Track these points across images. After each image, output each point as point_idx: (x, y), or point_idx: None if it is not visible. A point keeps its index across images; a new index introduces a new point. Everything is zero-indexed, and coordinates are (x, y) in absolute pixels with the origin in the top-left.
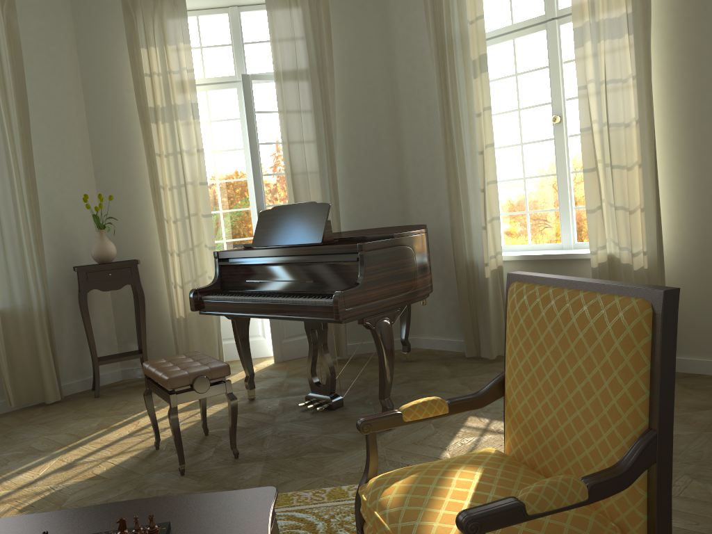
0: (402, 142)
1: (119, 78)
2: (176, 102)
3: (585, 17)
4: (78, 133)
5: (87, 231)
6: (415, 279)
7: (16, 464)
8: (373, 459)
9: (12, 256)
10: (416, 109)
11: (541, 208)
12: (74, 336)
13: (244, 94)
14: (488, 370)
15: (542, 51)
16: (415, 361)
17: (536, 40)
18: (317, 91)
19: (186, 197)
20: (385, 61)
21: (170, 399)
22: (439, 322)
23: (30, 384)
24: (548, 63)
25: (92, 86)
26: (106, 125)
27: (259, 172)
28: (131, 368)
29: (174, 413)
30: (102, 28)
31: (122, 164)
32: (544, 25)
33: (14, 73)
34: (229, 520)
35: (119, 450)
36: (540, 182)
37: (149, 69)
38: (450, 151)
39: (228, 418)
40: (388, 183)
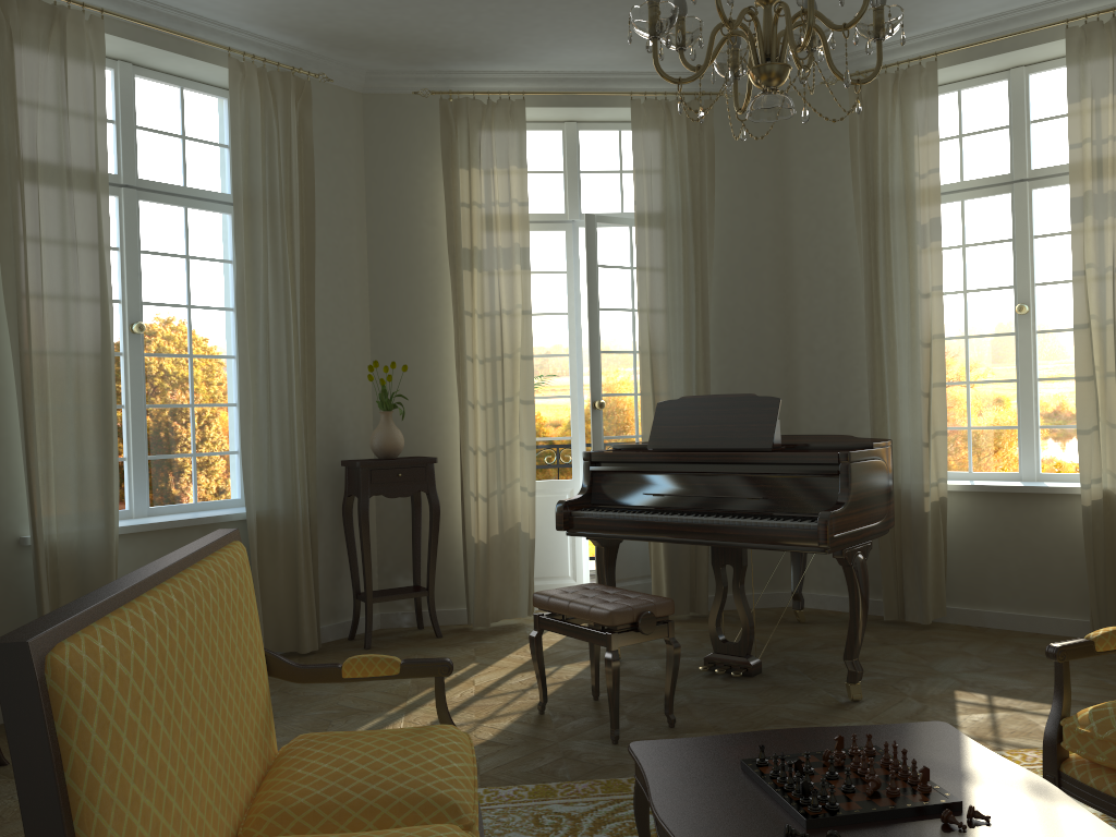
0: (793, 321)
1: (419, 205)
2: (501, 244)
3: (1086, 185)
4: (357, 275)
5: (356, 413)
6: (887, 504)
7: (346, 724)
8: (1066, 692)
9: (279, 440)
10: (819, 279)
11: (990, 423)
12: (330, 559)
13: (587, 241)
14: (929, 638)
15: (1004, 219)
16: (811, 623)
17: (995, 205)
18: (690, 245)
19: (502, 374)
20: (777, 212)
21: (610, 639)
22: (833, 571)
23: (281, 624)
24: (1011, 236)
25: (380, 213)
26: (394, 267)
27: (598, 348)
28: (394, 613)
29: (616, 658)
30: (402, 137)
31: (410, 322)
32: (1009, 187)
33: (300, 189)
34: (938, 748)
35: (485, 713)
36: (991, 389)
37: (469, 198)
38: (877, 339)
39: (604, 681)
40: (770, 375)
